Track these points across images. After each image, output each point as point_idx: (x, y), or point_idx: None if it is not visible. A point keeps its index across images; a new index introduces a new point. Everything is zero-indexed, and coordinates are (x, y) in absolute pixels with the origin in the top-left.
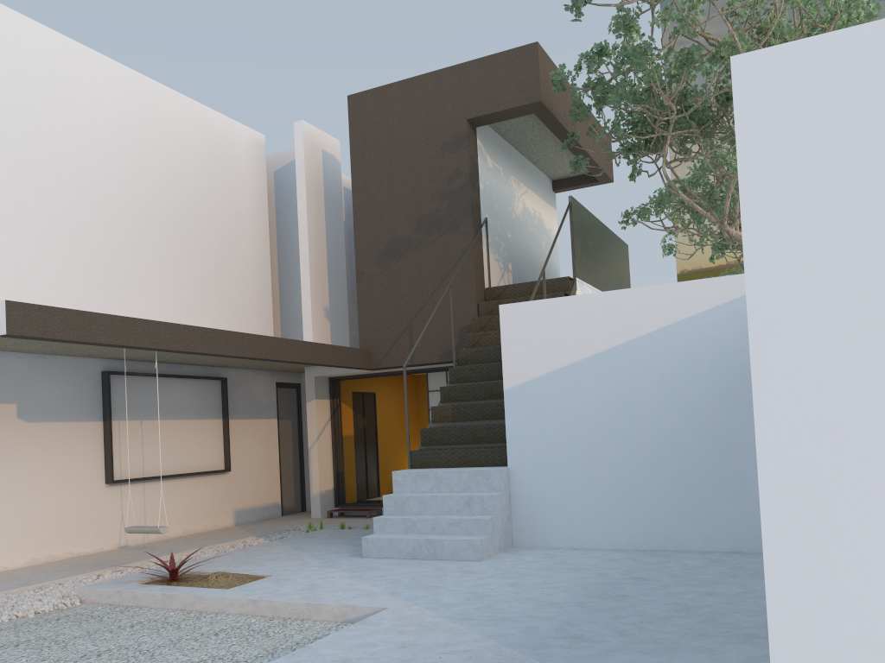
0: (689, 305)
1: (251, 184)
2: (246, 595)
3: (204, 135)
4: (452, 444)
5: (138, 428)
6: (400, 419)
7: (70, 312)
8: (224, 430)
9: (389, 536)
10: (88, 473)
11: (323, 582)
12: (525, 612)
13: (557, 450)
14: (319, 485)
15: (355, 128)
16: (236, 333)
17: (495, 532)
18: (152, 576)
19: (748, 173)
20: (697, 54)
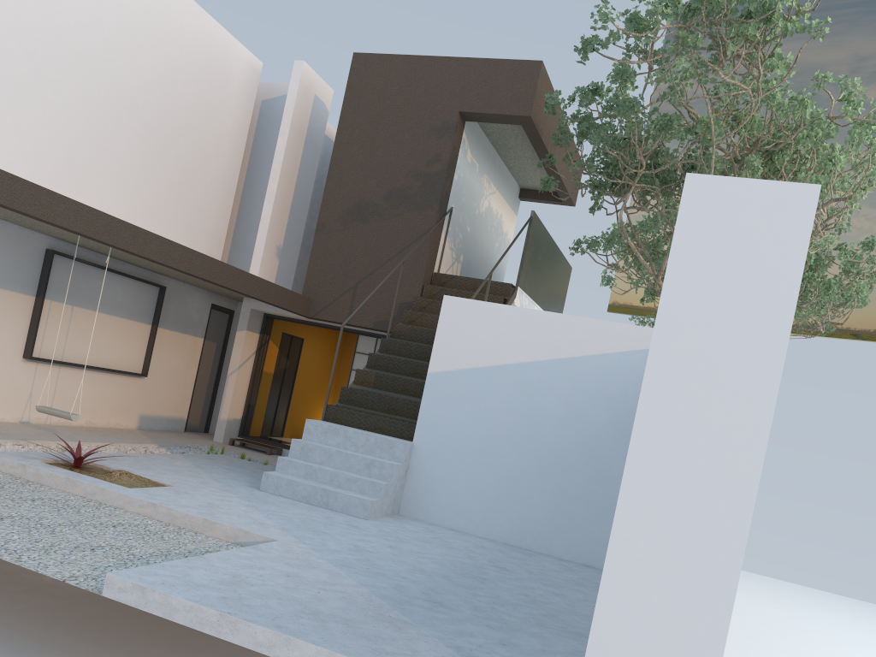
0: (608, 343)
1: (237, 107)
2: (147, 498)
3: (204, 47)
4: (367, 408)
5: (68, 313)
6: (320, 369)
7: (40, 190)
8: (150, 336)
9: (289, 477)
10: (8, 343)
11: (221, 503)
12: (398, 572)
13: (460, 438)
14: (228, 412)
15: (353, 85)
16: (191, 251)
17: (386, 497)
18: (56, 458)
19: (674, 269)
20: (676, 124)
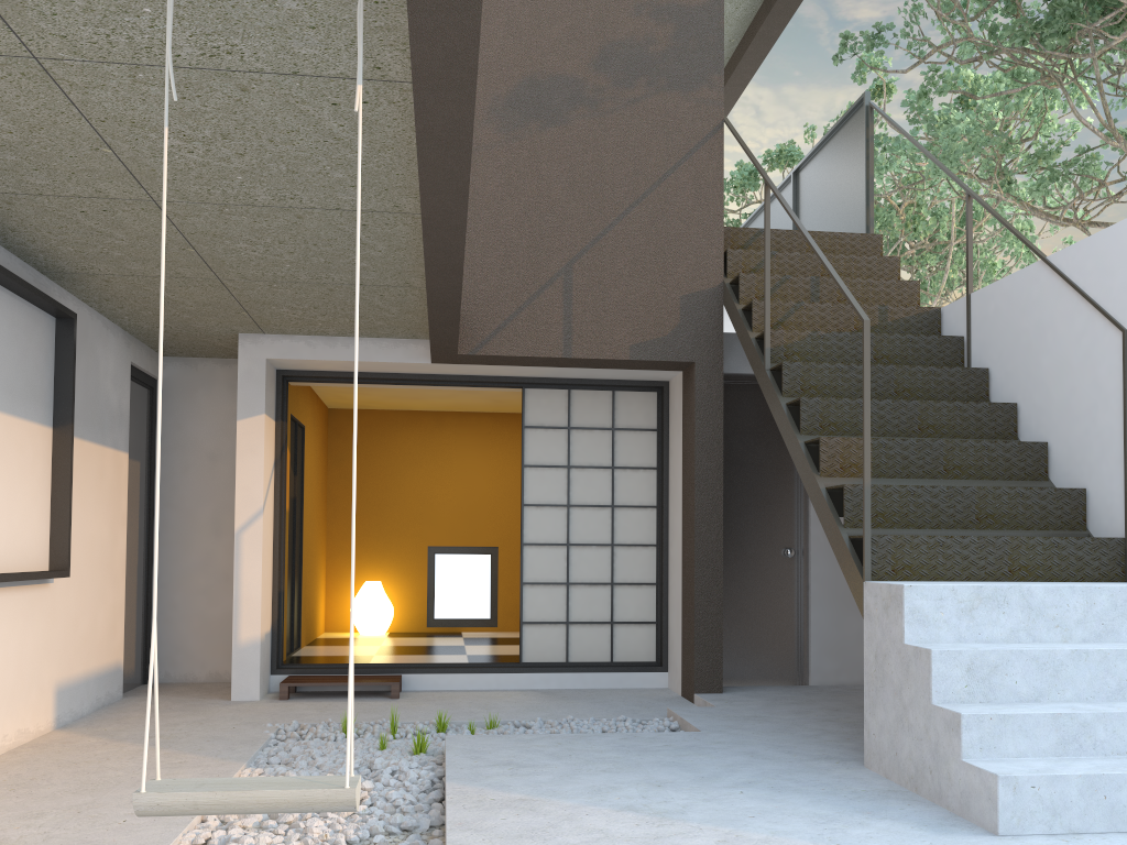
0: None
1: None
2: None
3: None
4: (925, 526)
5: None
6: (317, 489)
7: None
8: (56, 460)
9: (1059, 768)
10: None
11: None
12: None
13: None
14: (260, 621)
15: None
16: None
17: None
18: None
19: None
20: None
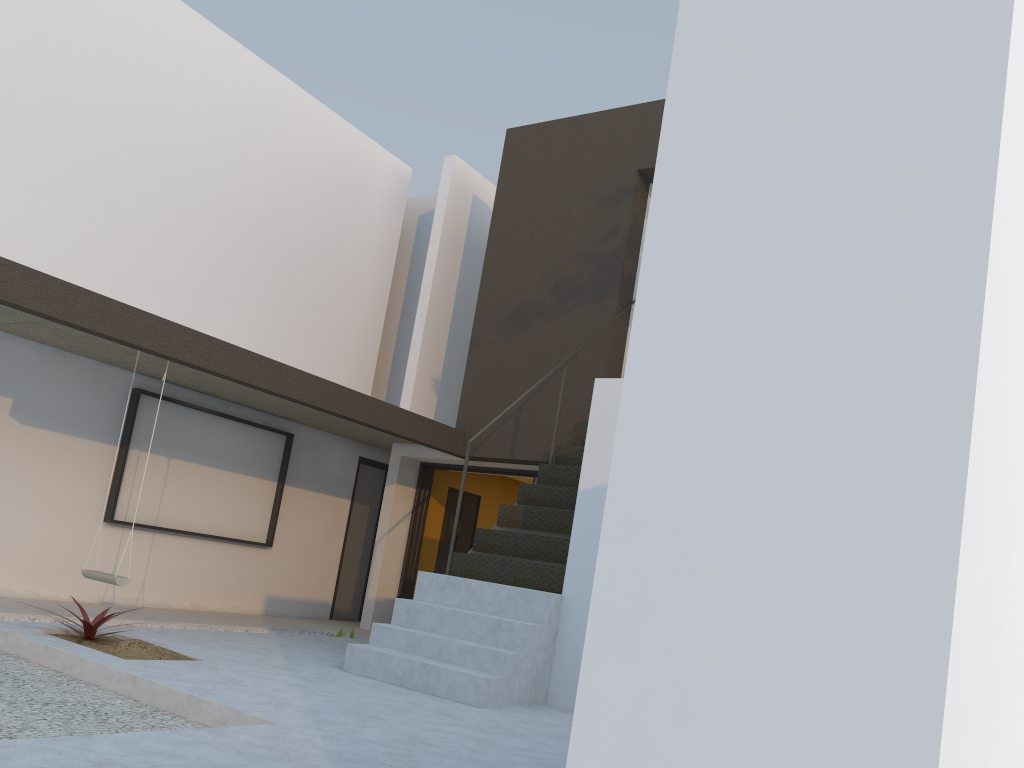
0: None
1: (381, 219)
2: (134, 669)
3: (333, 152)
4: (510, 554)
5: (163, 466)
6: None
7: (49, 280)
8: (276, 496)
9: (381, 650)
10: (84, 503)
11: (249, 680)
12: None
13: None
14: (377, 589)
15: (507, 167)
16: (279, 364)
17: (518, 675)
18: (70, 629)
19: None
20: None
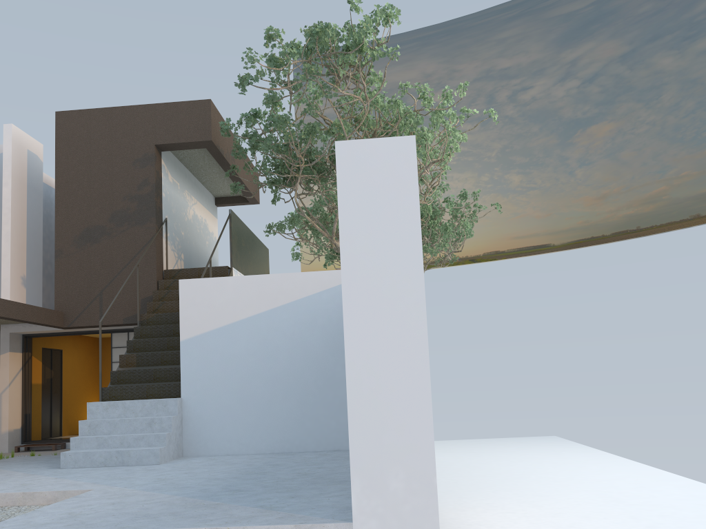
0: (310, 287)
1: None
2: None
3: None
4: (136, 382)
5: None
6: (82, 372)
7: None
8: None
9: (84, 450)
10: None
11: (32, 482)
12: (199, 483)
13: (218, 384)
14: (8, 424)
15: (61, 137)
16: None
17: (171, 444)
18: None
19: (343, 202)
20: (318, 128)
